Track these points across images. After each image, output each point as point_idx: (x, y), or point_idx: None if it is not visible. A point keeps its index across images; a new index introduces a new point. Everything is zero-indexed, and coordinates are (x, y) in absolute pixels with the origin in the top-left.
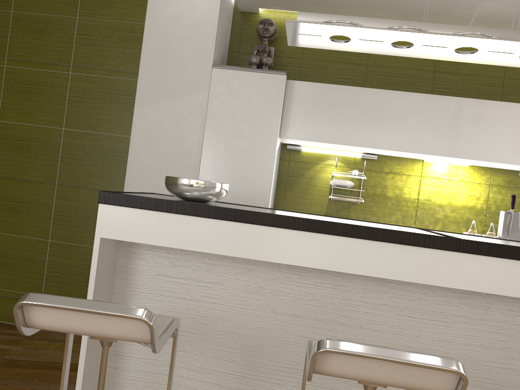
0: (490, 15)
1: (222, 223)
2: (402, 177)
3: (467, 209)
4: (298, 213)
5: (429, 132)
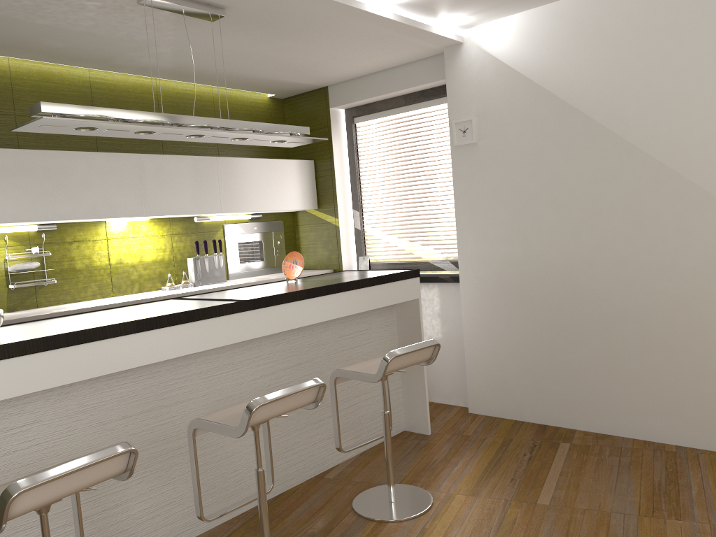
0: (146, 67)
1: (54, 353)
2: (89, 244)
3: (158, 264)
4: (67, 318)
5: (118, 193)
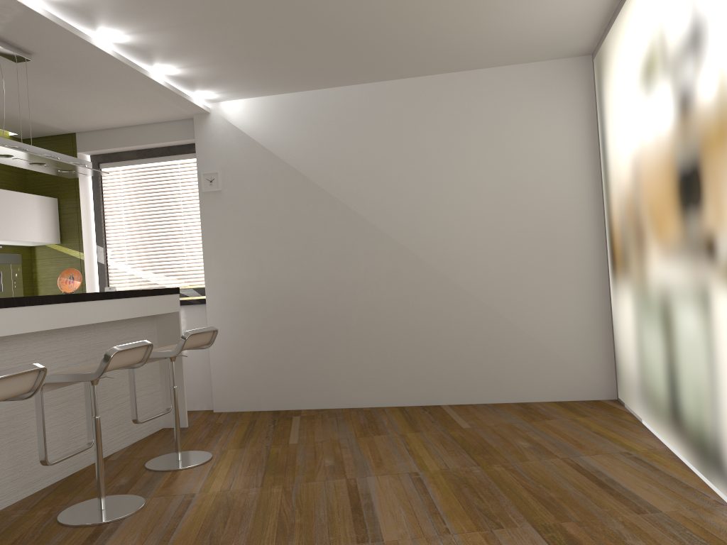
0: None
1: None
2: None
3: None
4: None
5: None
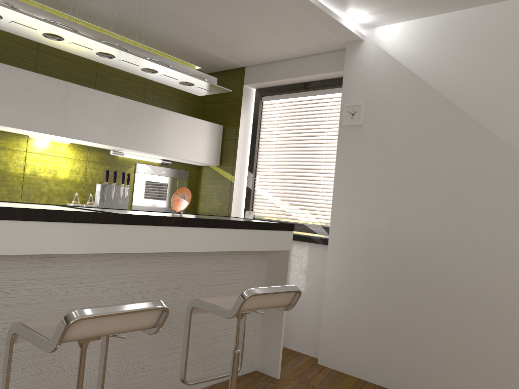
0: (91, 13)
1: None
2: (8, 152)
3: (70, 183)
4: None
5: (41, 111)
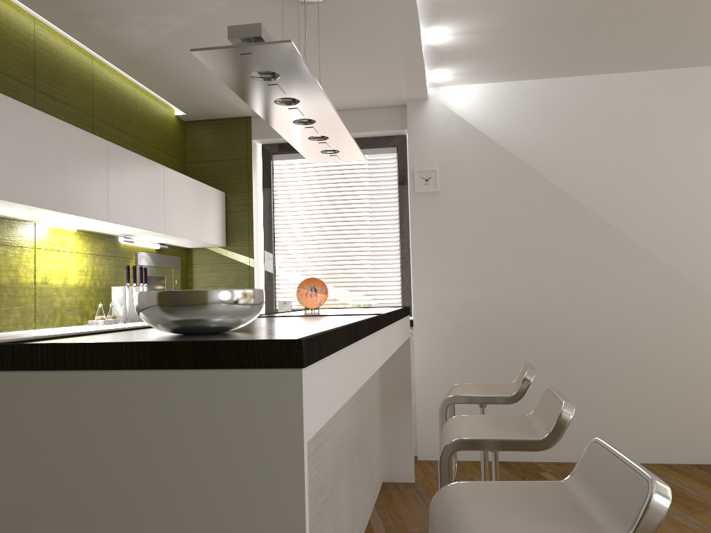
0: (117, 39)
1: (349, 349)
2: (16, 251)
3: (80, 290)
4: None
5: (88, 185)
